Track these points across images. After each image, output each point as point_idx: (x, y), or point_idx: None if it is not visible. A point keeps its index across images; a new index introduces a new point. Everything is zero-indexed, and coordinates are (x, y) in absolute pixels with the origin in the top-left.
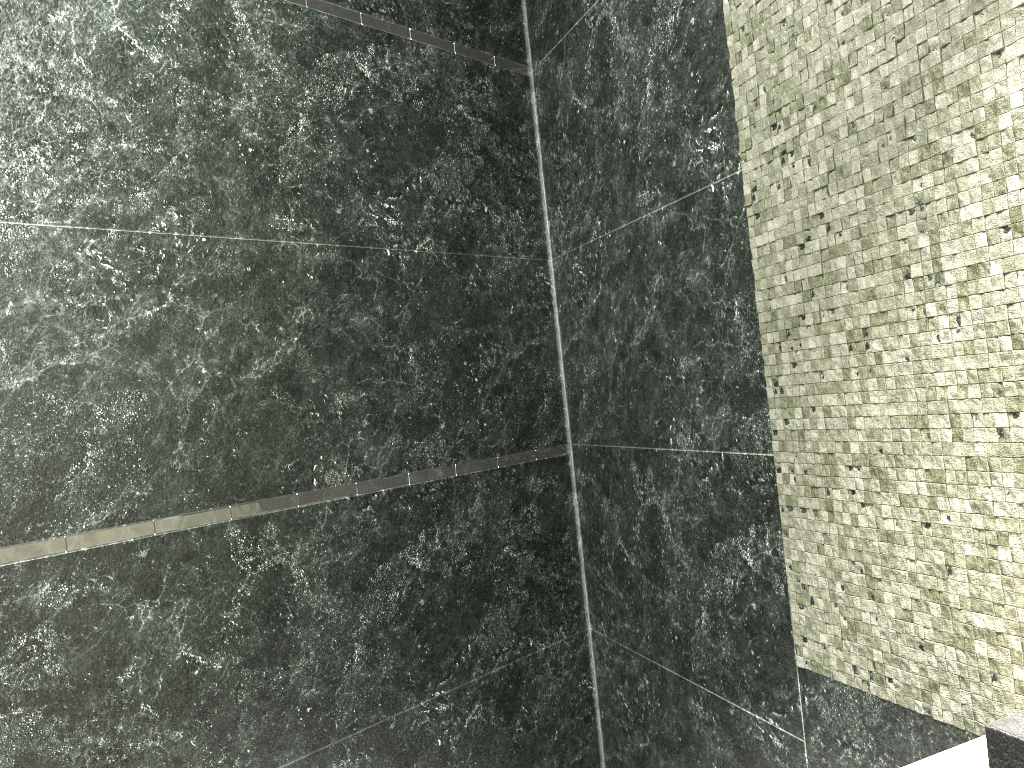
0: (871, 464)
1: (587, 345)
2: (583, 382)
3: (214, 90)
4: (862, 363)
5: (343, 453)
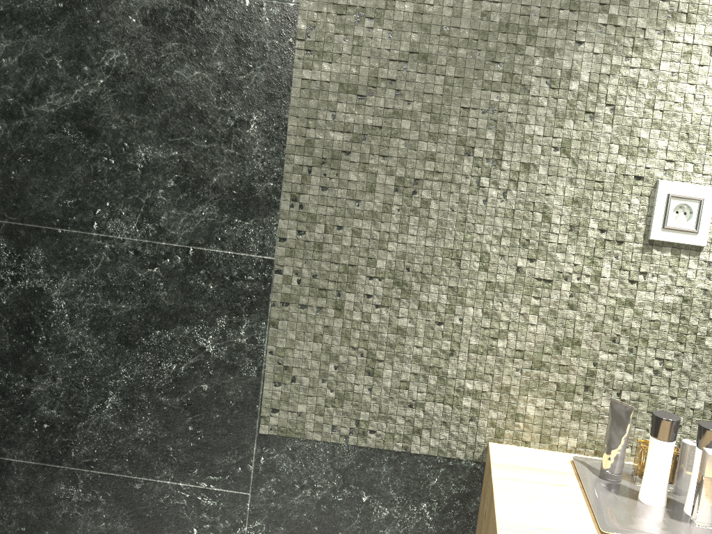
0: (395, 278)
1: None
2: None
3: None
4: (406, 203)
5: None
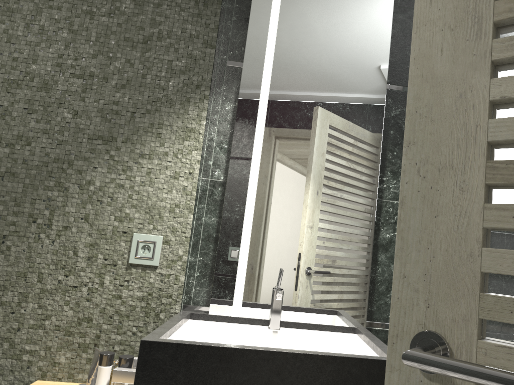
0: None
1: None
2: None
3: None
4: None
5: None
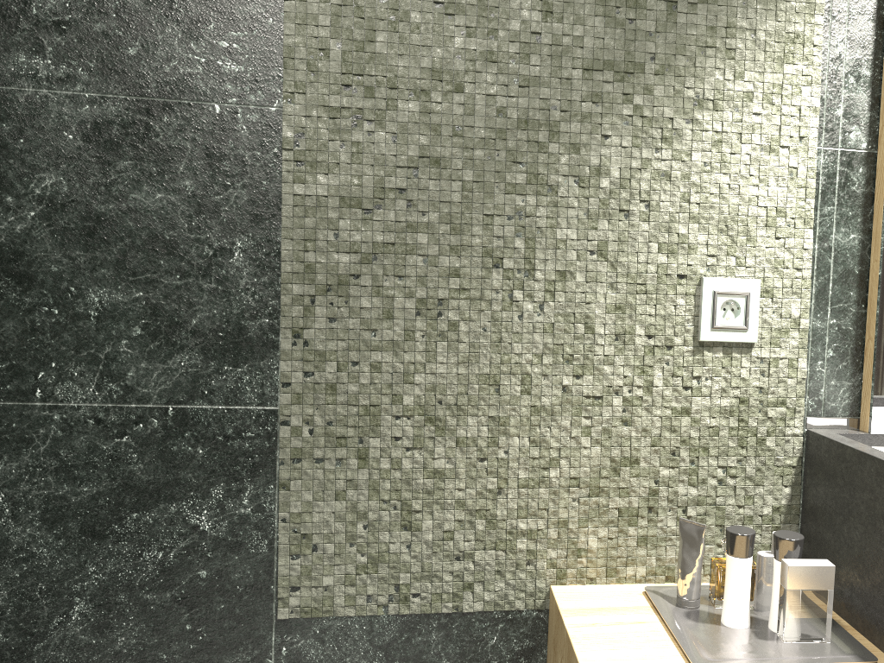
0: (426, 414)
1: None
2: None
3: None
4: (431, 328)
5: None
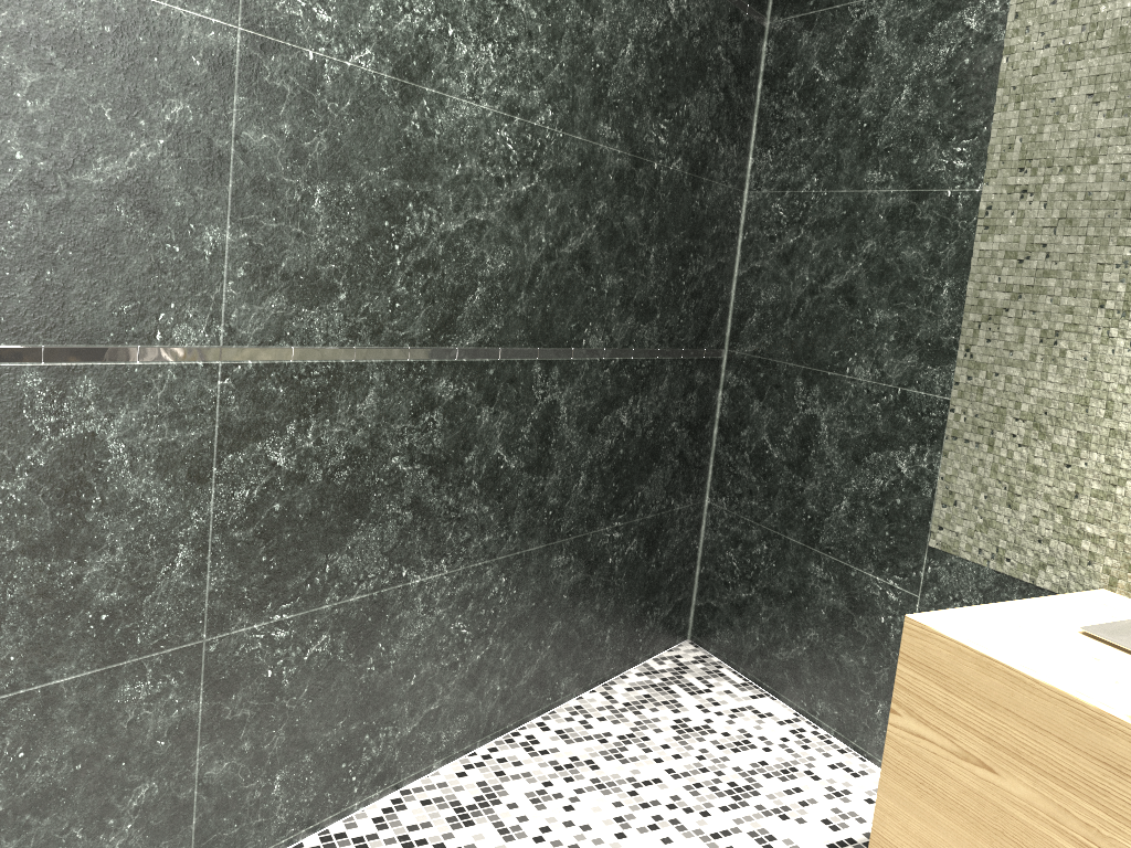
0: (1035, 420)
1: (771, 274)
2: (757, 303)
3: (587, 12)
4: (1048, 353)
5: (602, 323)
